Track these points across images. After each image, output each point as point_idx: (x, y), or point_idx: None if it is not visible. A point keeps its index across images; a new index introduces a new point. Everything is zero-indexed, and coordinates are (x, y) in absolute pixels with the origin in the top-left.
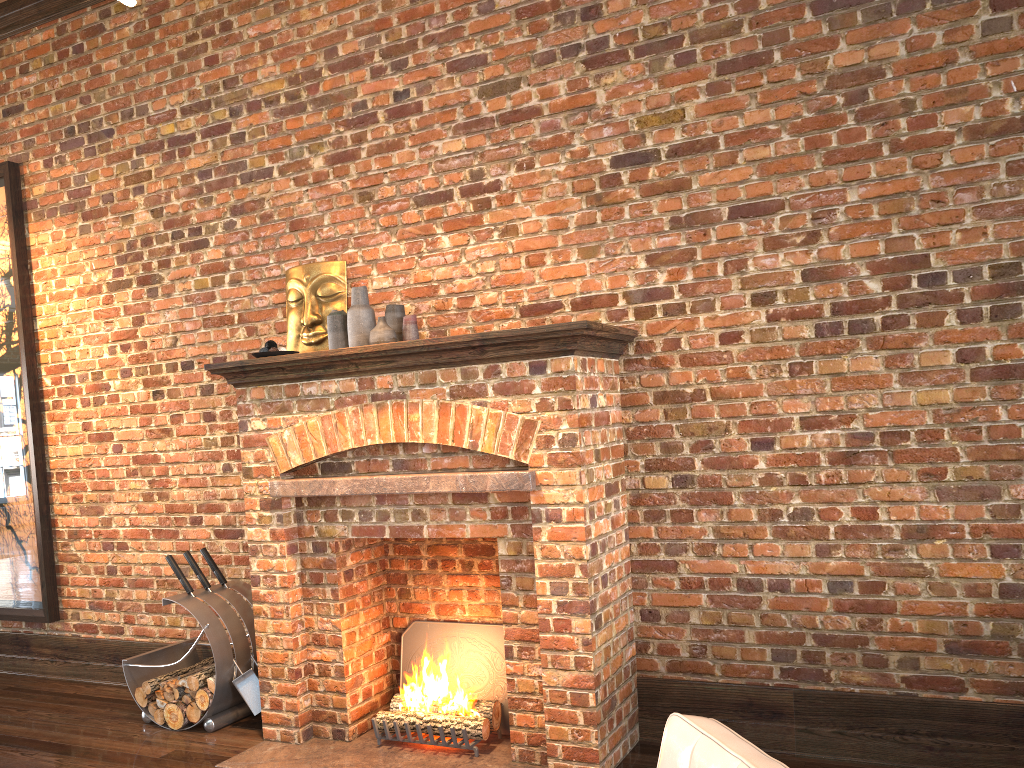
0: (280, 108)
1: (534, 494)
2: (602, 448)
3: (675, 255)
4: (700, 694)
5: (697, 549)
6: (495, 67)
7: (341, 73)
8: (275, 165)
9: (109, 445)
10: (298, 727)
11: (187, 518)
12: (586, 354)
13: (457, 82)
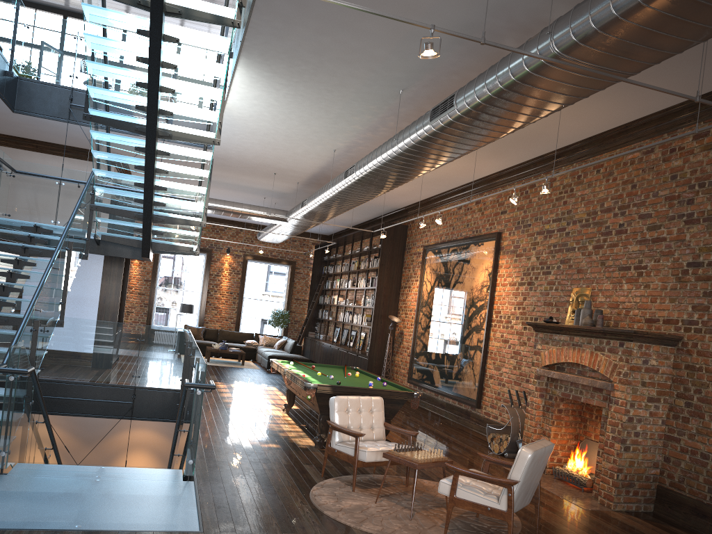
0: (582, 224)
1: (612, 392)
2: (648, 381)
3: (702, 307)
4: (678, 498)
5: (688, 435)
6: (653, 219)
7: (603, 213)
8: (576, 246)
9: (507, 344)
10: None
11: (524, 379)
12: (643, 342)
13: (640, 223)
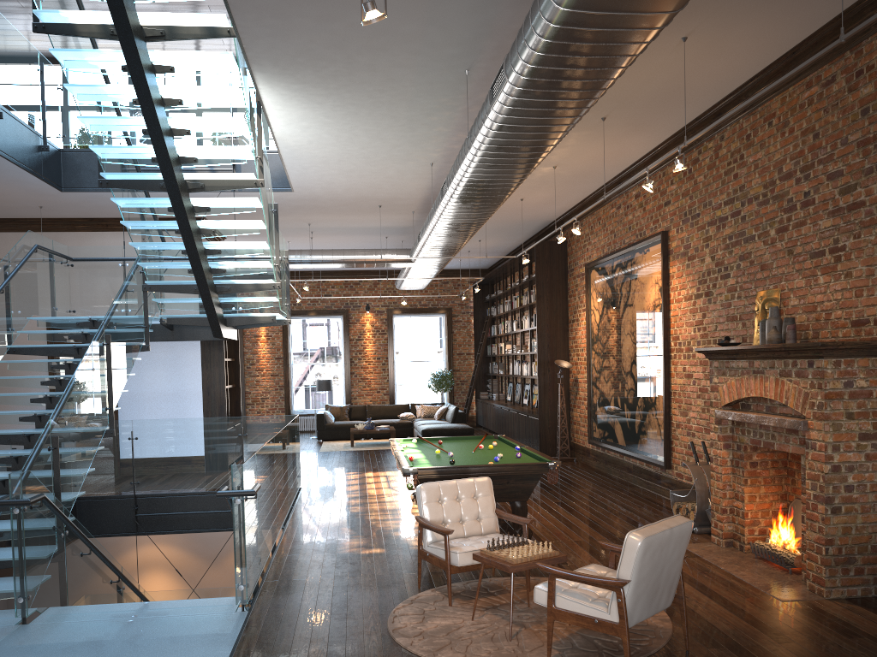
0: (759, 201)
1: (806, 433)
2: (857, 411)
3: None
4: None
5: None
6: (846, 177)
7: (783, 182)
8: (756, 233)
9: (691, 380)
10: (722, 538)
11: None
12: (840, 357)
13: (829, 186)
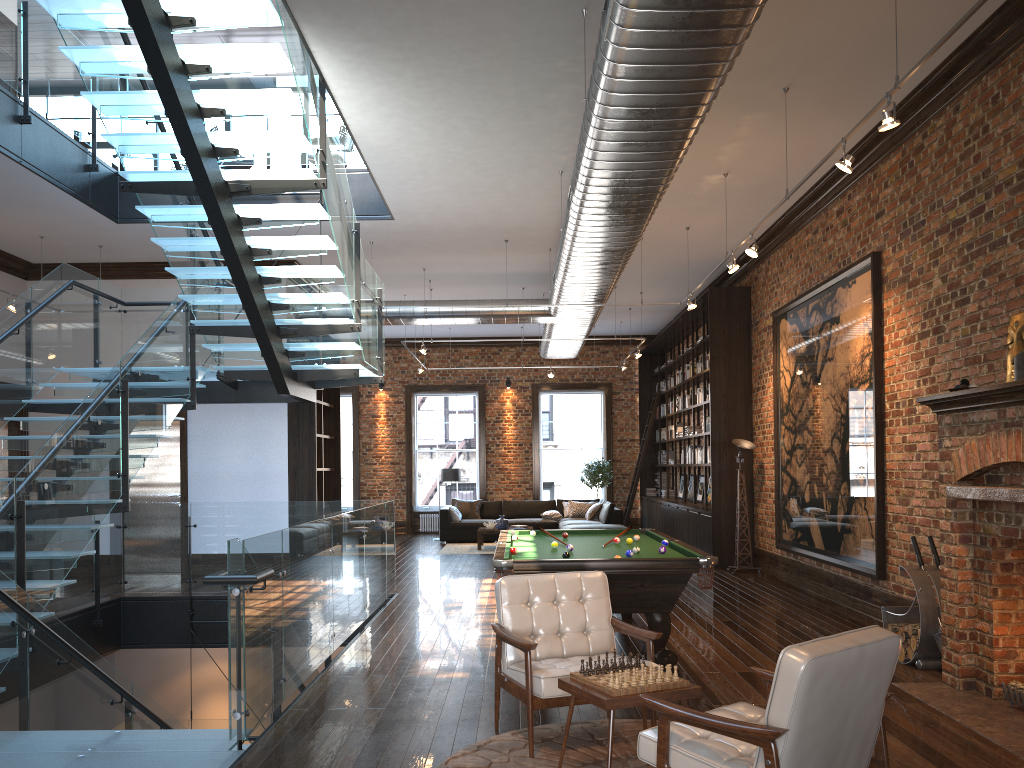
0: (1012, 187)
1: None
2: None
3: None
4: None
5: None
6: None
7: None
8: (1008, 234)
9: (913, 454)
10: (958, 677)
11: None
12: None
13: None
